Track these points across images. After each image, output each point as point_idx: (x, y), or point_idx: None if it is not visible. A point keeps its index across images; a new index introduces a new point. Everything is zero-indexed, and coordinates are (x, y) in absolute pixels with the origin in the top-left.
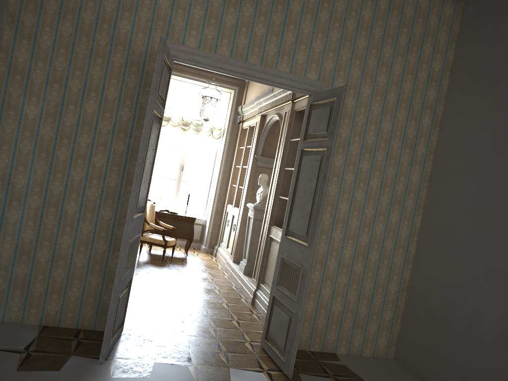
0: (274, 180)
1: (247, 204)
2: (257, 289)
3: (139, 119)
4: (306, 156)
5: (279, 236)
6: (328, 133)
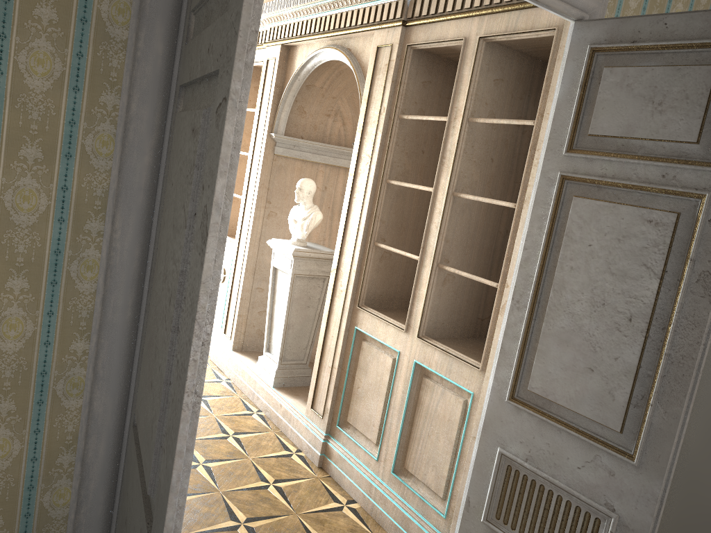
0: (357, 205)
1: (268, 240)
2: (327, 437)
3: (97, 86)
4: (590, 198)
5: (392, 339)
6: (705, 148)
